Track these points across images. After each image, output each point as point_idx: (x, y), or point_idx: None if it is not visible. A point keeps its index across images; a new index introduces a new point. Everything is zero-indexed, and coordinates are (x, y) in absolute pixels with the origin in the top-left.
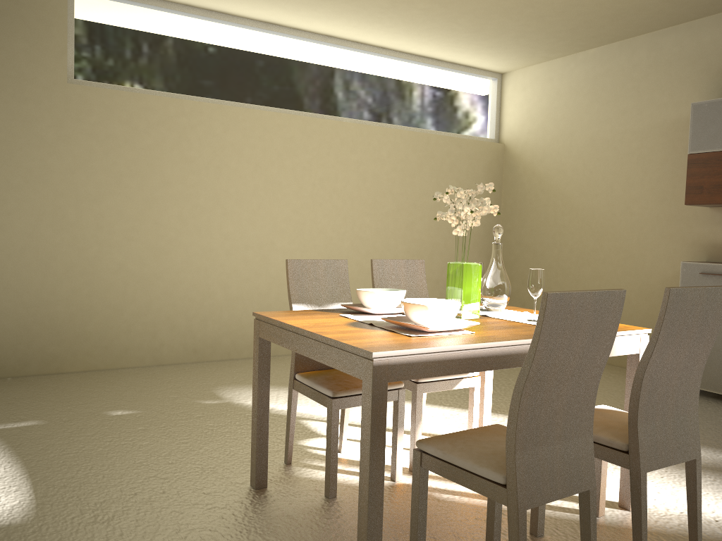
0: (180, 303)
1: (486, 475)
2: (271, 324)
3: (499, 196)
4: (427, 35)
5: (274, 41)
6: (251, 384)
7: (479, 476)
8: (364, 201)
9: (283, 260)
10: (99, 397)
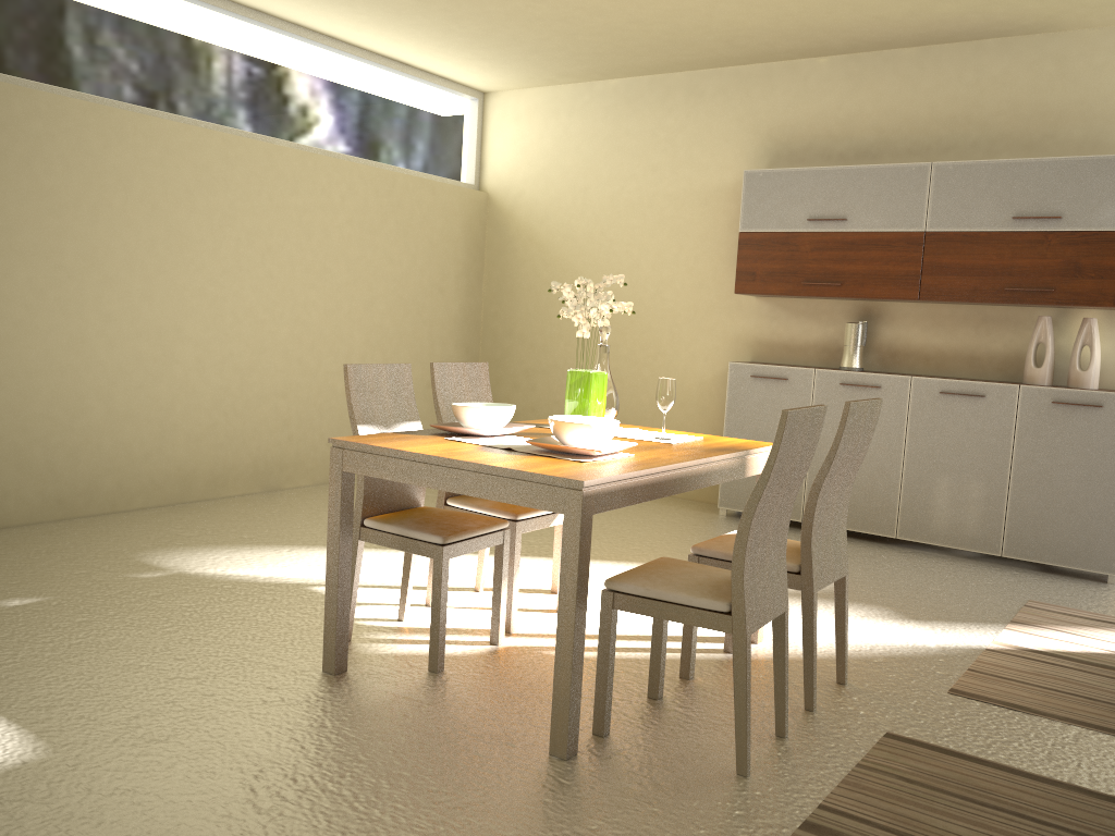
0: (34, 426)
1: (705, 606)
2: (370, 453)
3: (481, 265)
4: (408, 32)
5: (176, 8)
6: (187, 545)
7: (694, 608)
8: (309, 268)
9: (194, 355)
10: None
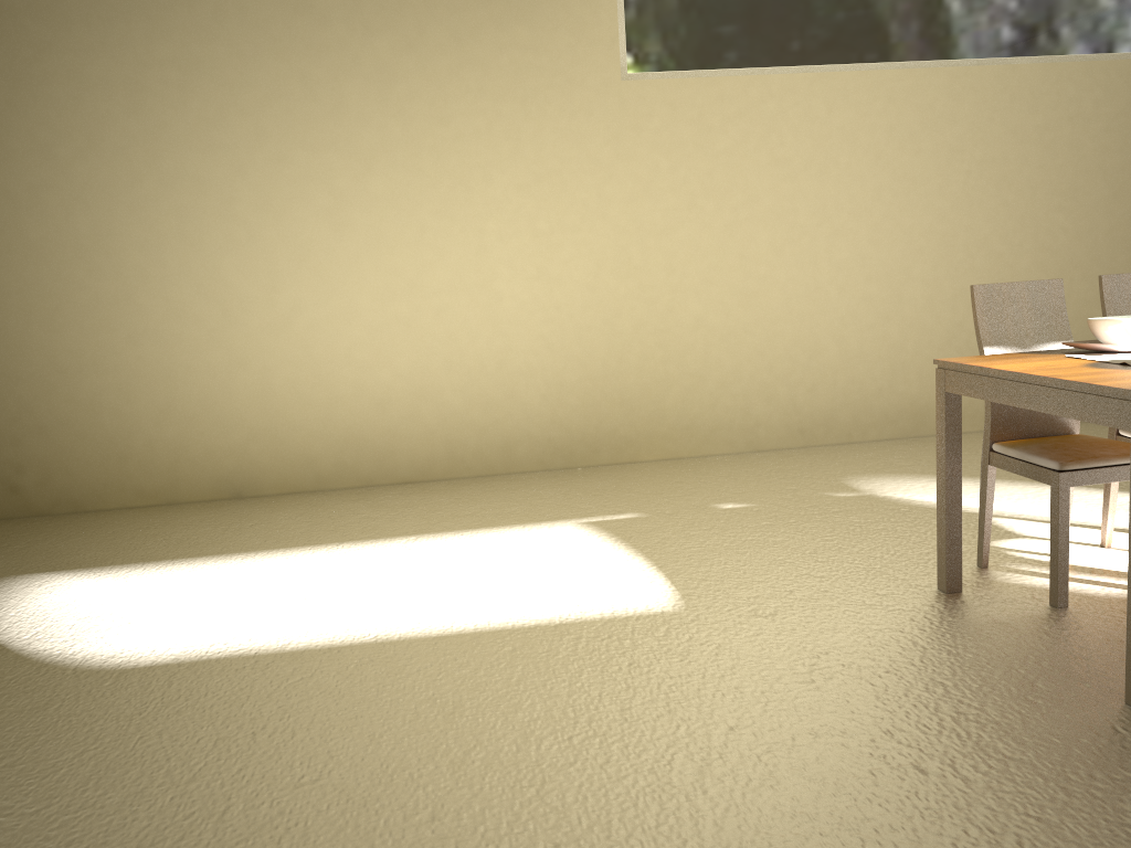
0: (778, 366)
1: None
2: (965, 372)
3: None
4: None
5: None
6: (893, 473)
7: None
8: (1053, 189)
9: (923, 294)
10: (695, 489)
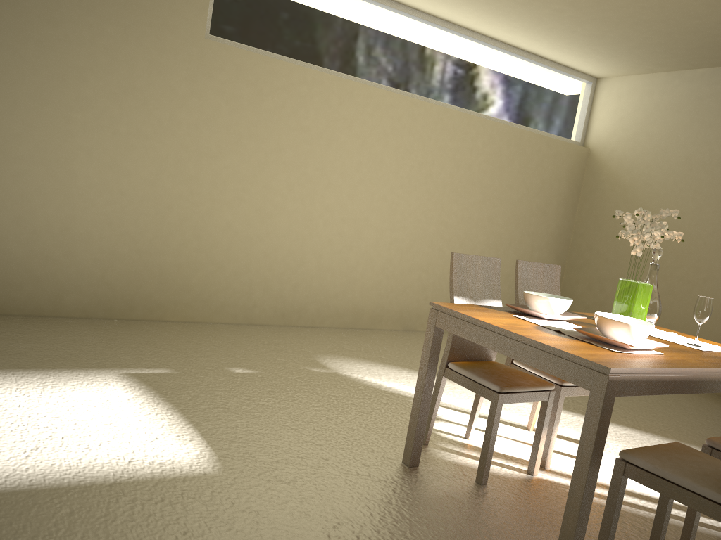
0: (276, 267)
1: (707, 495)
2: (455, 317)
3: (576, 199)
4: (545, 34)
5: (395, 19)
6: (346, 356)
7: (697, 494)
8: (454, 189)
9: (373, 237)
10: (212, 351)
